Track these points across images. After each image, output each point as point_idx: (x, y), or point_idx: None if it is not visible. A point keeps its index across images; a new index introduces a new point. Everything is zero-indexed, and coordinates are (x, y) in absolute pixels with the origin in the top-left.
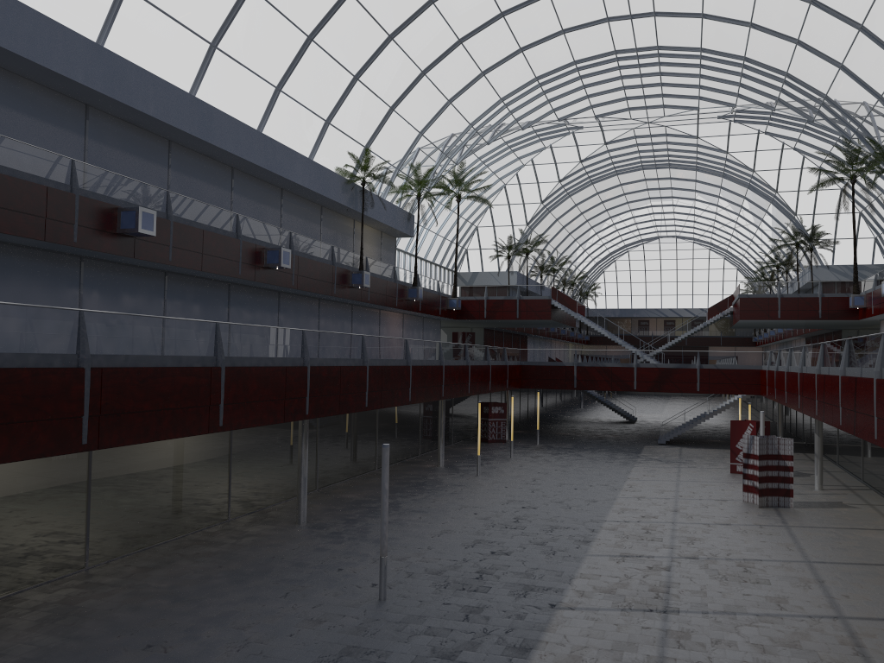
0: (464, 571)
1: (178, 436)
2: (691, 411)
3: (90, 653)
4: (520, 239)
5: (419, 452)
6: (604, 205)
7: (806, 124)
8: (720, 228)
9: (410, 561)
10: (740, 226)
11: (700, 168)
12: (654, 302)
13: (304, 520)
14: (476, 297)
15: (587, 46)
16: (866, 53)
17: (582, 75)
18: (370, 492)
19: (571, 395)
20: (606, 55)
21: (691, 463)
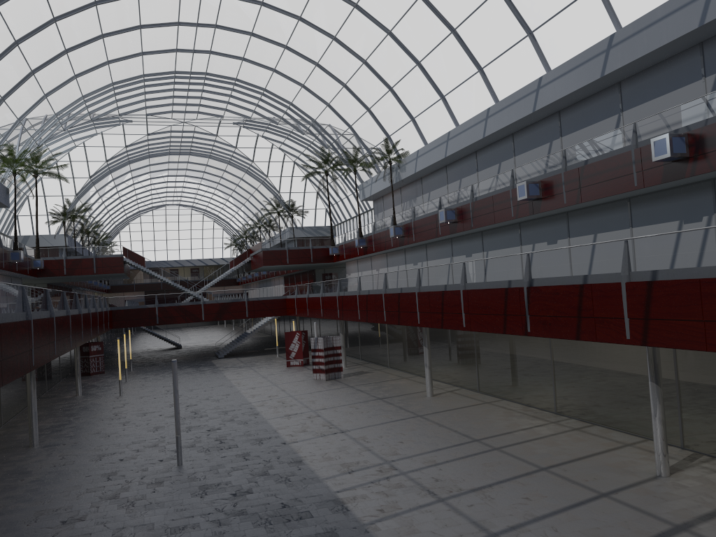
0: (208, 442)
1: (22, 374)
2: (240, 332)
3: (25, 536)
4: (70, 207)
5: (47, 389)
6: (133, 180)
7: (291, 134)
8: (216, 199)
9: (162, 445)
10: (233, 198)
11: (213, 157)
12: (162, 256)
13: (37, 442)
14: (55, 257)
15: (156, 65)
16: (345, 100)
17: (146, 85)
18: (53, 419)
19: (111, 335)
20: (168, 73)
21: (256, 365)
